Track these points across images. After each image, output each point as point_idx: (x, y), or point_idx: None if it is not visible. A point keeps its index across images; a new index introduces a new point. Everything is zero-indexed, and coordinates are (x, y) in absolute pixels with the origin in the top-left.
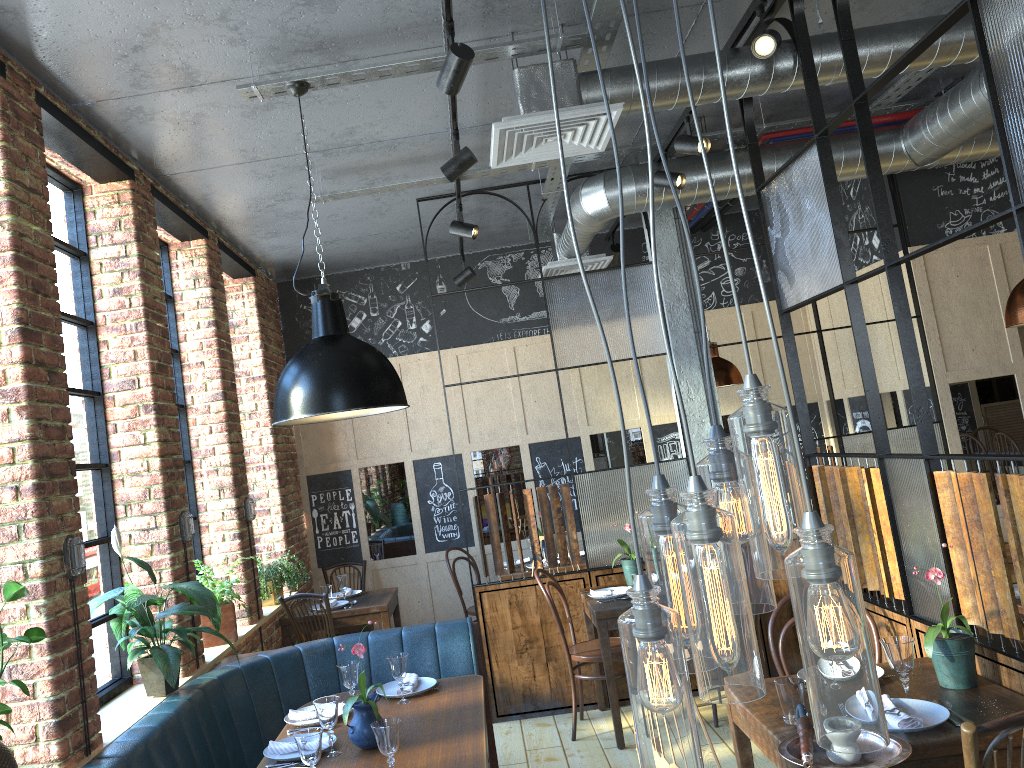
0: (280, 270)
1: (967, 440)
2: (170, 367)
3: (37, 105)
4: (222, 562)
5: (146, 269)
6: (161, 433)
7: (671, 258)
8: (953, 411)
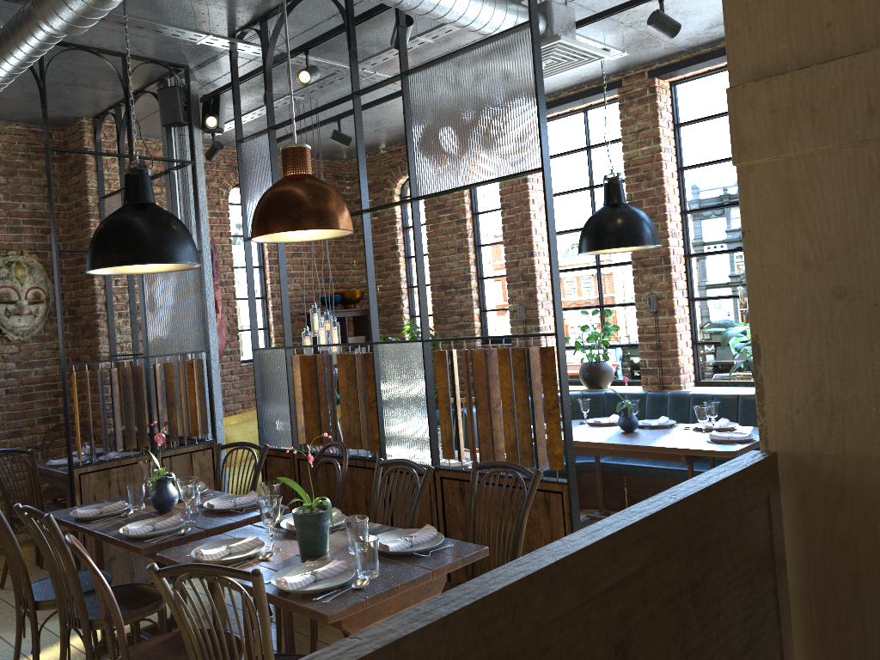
0: None
1: None
2: None
3: (649, 79)
4: None
5: None
6: None
7: None
8: None
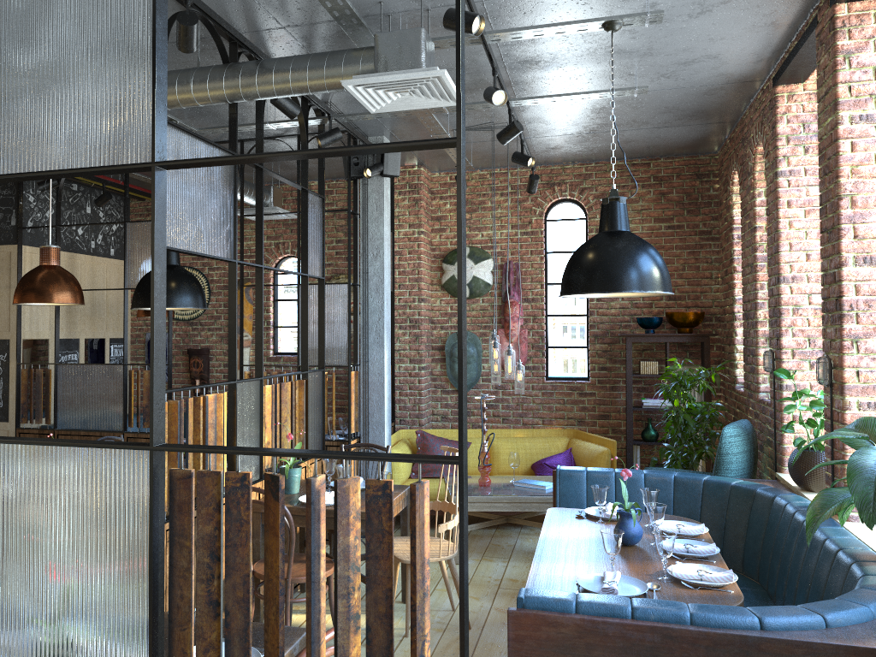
0: None
1: None
2: None
3: (830, 8)
4: None
5: None
6: None
7: None
8: None
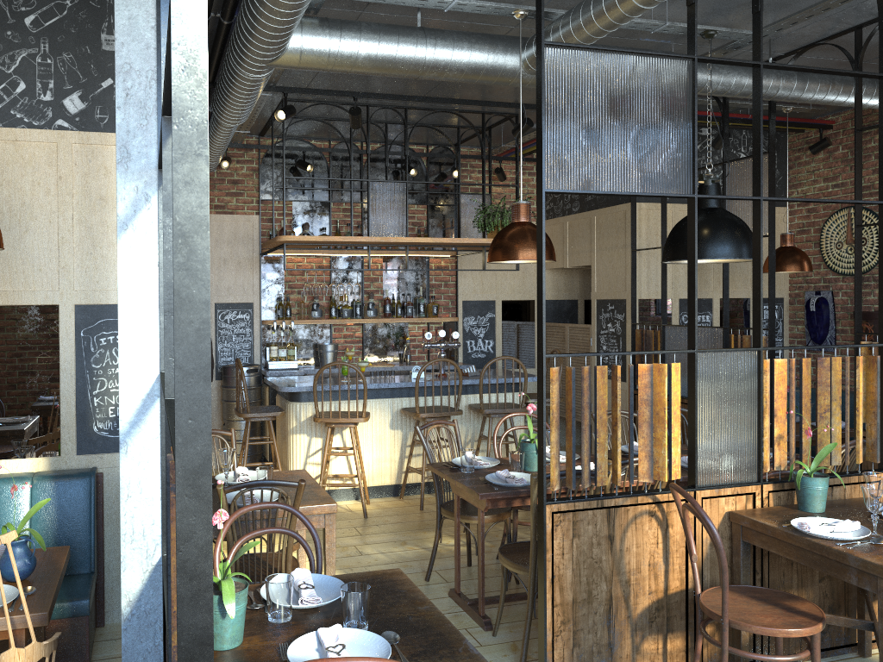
0: None
1: None
2: None
3: None
4: None
5: None
6: None
7: None
8: None
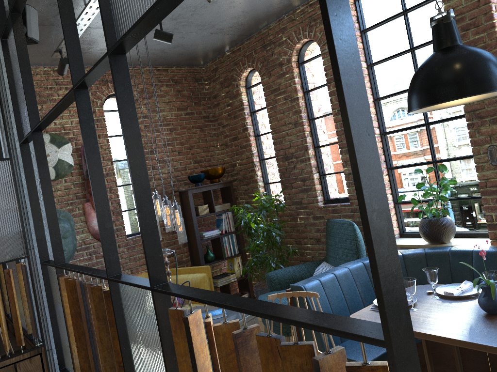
0: None
1: None
2: None
3: None
4: None
5: None
6: None
7: None
8: None
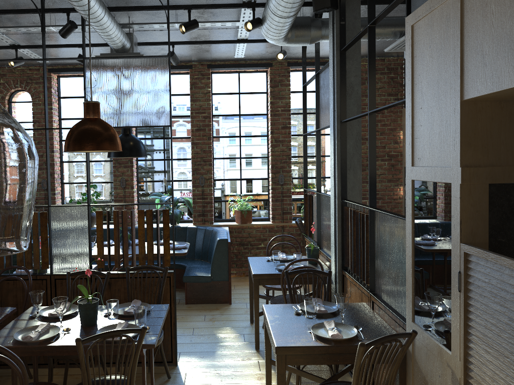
0: (381, 54)
1: (417, 248)
2: (208, 128)
3: None
4: (270, 197)
5: (195, 97)
6: (193, 151)
7: (331, 55)
8: (410, 212)
